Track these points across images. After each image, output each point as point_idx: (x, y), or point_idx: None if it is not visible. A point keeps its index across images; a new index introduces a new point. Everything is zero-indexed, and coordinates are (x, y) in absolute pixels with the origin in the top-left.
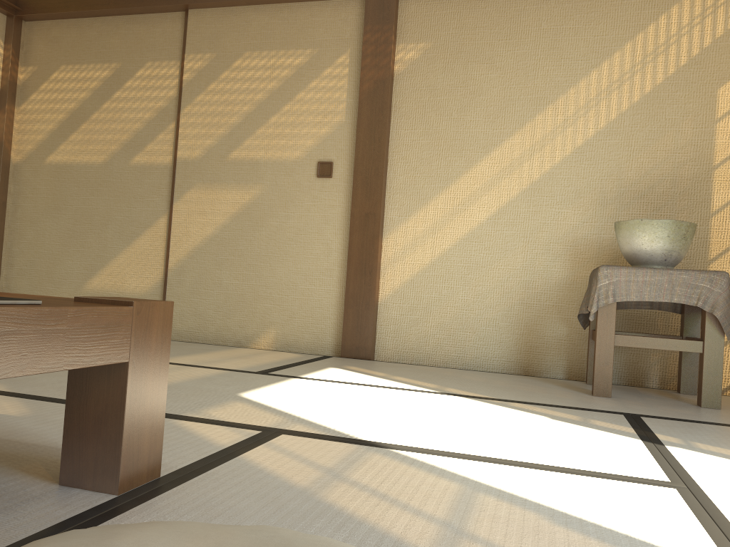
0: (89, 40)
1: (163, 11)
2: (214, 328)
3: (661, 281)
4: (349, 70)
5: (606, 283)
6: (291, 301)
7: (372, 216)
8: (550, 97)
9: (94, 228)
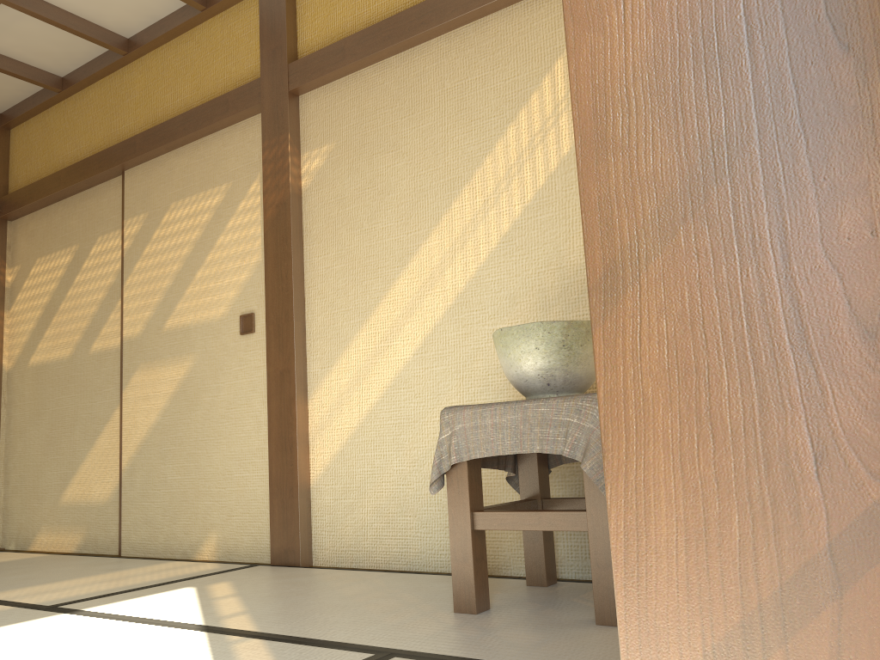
0: (55, 226)
1: (106, 179)
2: (163, 537)
3: (516, 421)
4: (261, 198)
5: (449, 435)
6: (229, 495)
7: (287, 374)
8: (465, 174)
9: (66, 431)
